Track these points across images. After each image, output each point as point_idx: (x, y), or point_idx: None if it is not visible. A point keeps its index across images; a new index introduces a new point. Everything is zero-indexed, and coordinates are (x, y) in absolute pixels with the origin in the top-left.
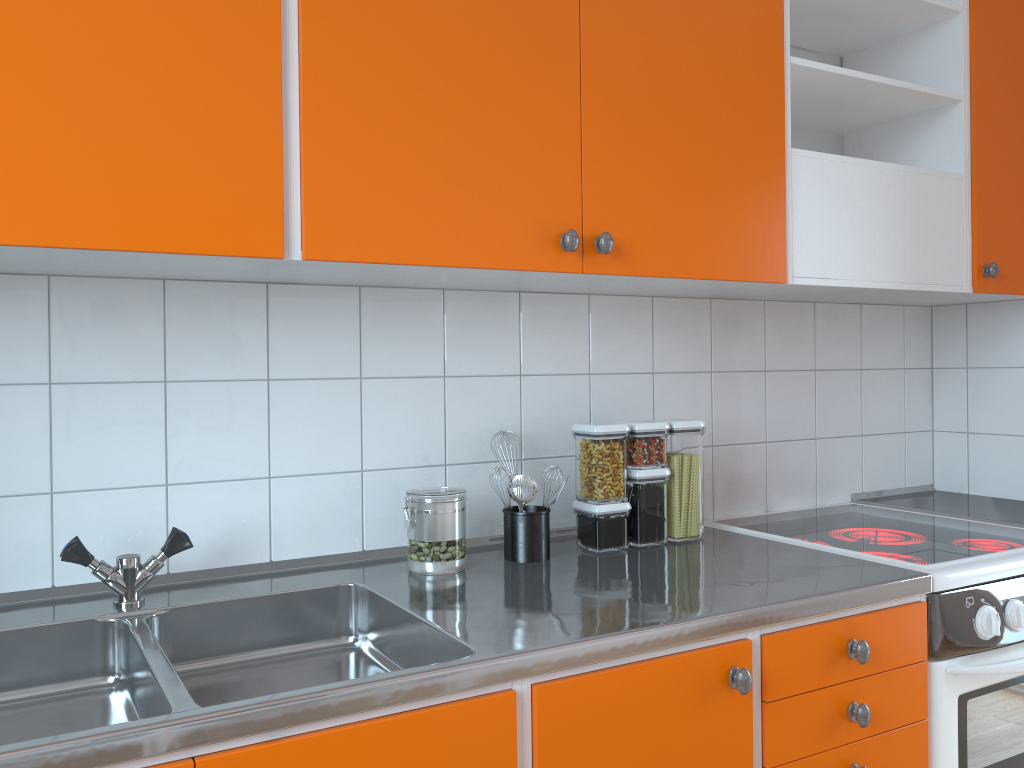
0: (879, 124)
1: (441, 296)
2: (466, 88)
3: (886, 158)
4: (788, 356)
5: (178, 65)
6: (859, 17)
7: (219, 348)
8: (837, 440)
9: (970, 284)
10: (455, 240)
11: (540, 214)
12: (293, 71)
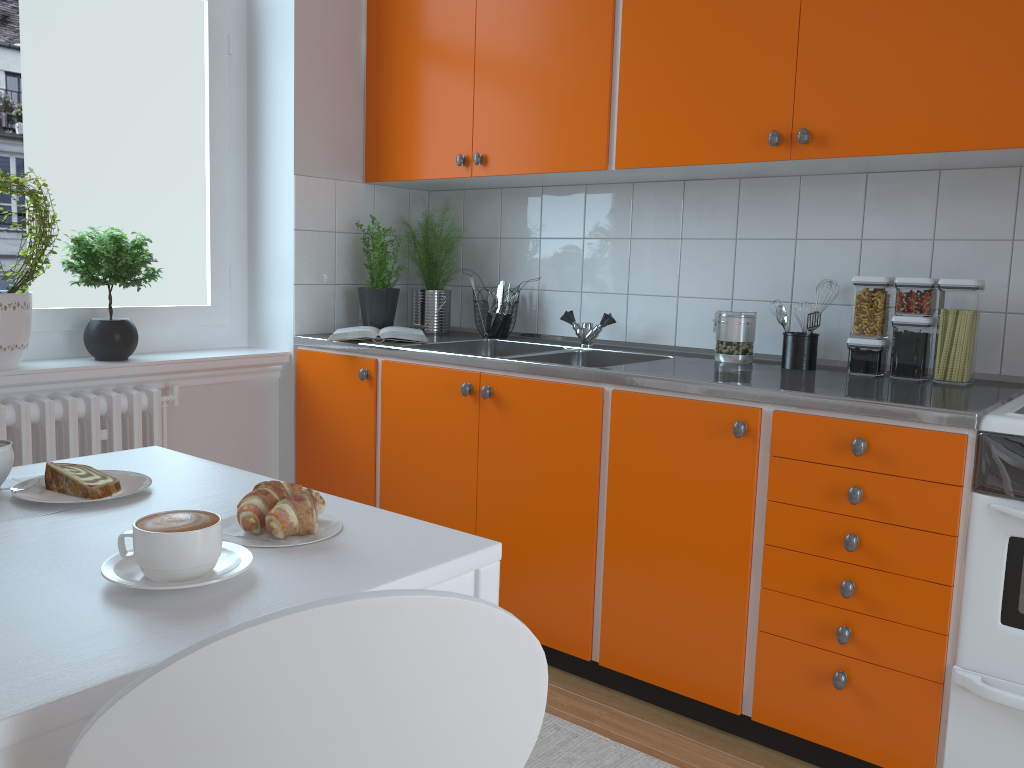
0: None
1: (797, 181)
2: (711, 49)
3: None
4: None
5: (566, 81)
6: None
7: (656, 220)
8: None
9: None
10: (697, 148)
11: (758, 122)
12: (618, 68)
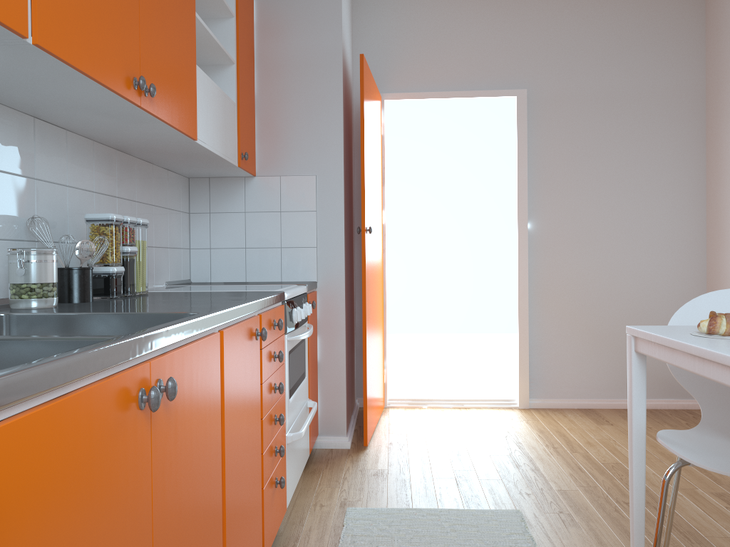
0: None
1: None
2: None
3: None
4: (144, 194)
5: None
6: None
7: None
8: (161, 249)
9: (237, 162)
10: (97, 62)
11: (126, 61)
12: None
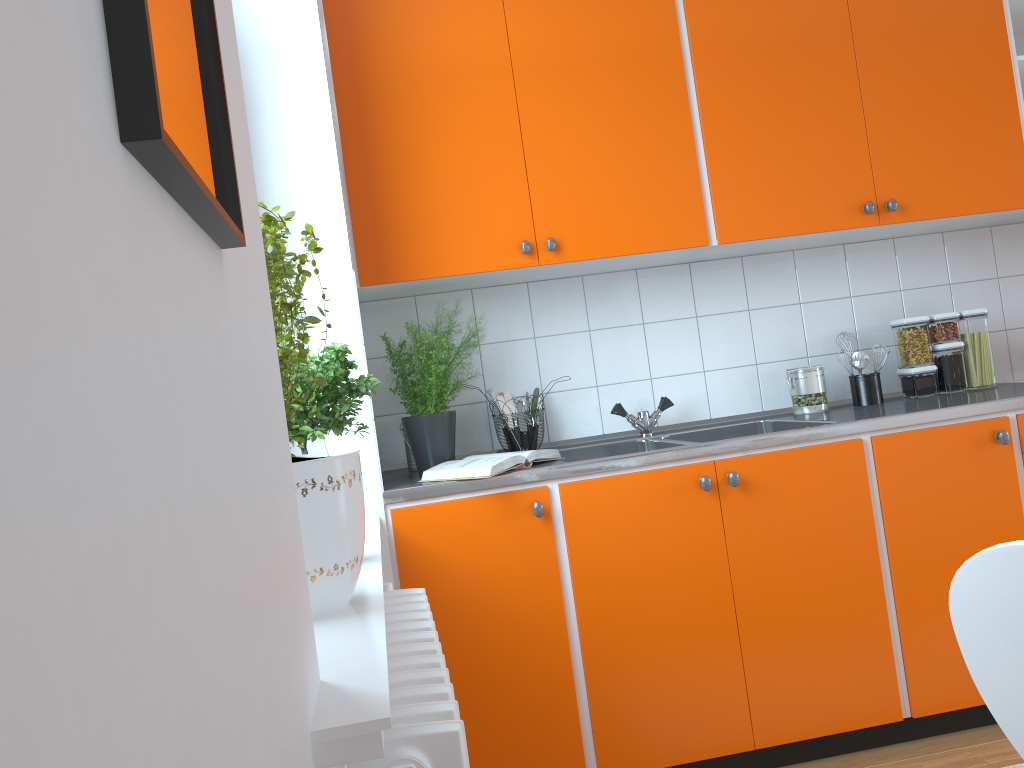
0: None
1: (791, 255)
2: (794, 135)
3: None
4: None
5: (648, 161)
6: None
7: (668, 302)
8: None
9: None
10: (798, 220)
11: (847, 196)
12: (701, 150)
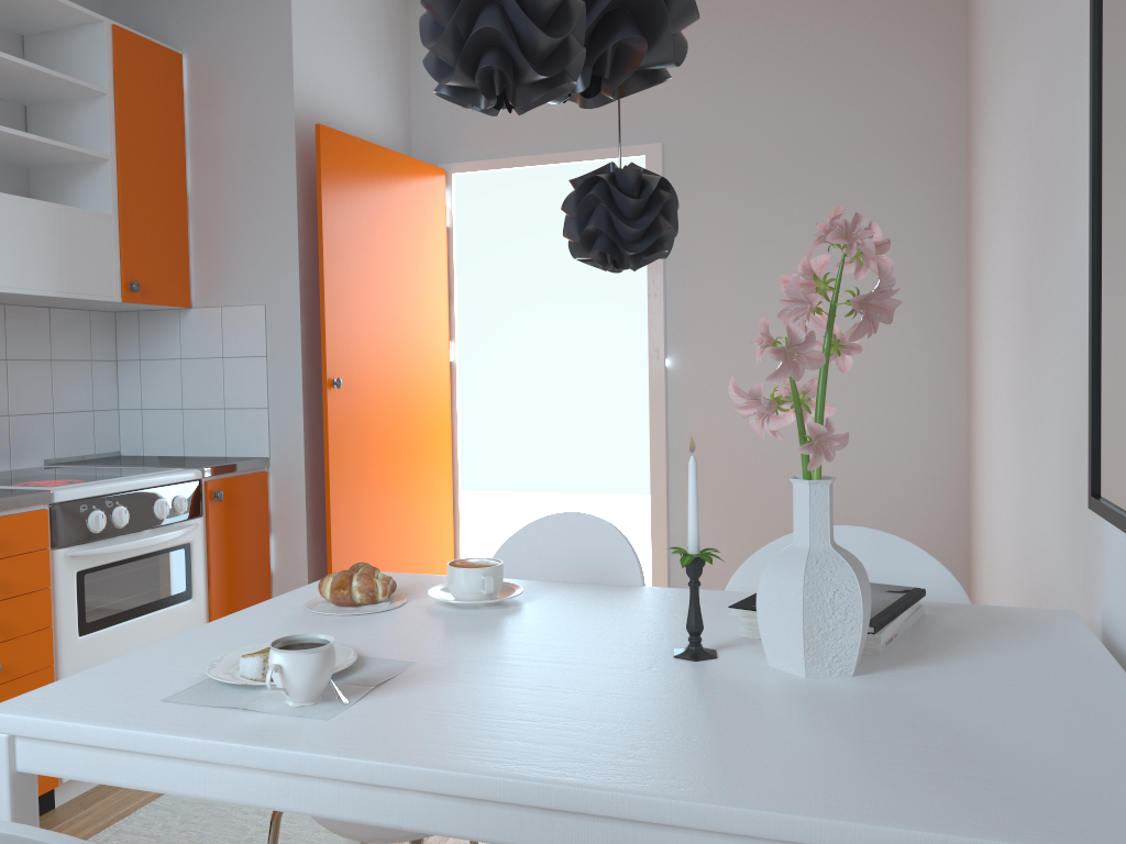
0: (55, 166)
1: None
2: None
3: (61, 194)
4: None
5: None
6: (27, 82)
7: None
8: (30, 417)
9: (120, 296)
10: None
11: None
12: None
